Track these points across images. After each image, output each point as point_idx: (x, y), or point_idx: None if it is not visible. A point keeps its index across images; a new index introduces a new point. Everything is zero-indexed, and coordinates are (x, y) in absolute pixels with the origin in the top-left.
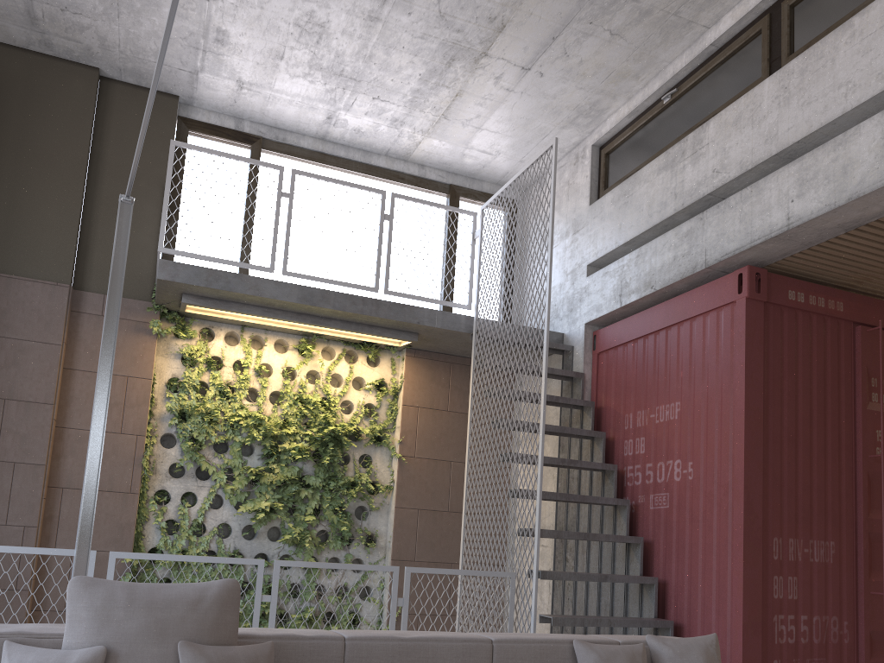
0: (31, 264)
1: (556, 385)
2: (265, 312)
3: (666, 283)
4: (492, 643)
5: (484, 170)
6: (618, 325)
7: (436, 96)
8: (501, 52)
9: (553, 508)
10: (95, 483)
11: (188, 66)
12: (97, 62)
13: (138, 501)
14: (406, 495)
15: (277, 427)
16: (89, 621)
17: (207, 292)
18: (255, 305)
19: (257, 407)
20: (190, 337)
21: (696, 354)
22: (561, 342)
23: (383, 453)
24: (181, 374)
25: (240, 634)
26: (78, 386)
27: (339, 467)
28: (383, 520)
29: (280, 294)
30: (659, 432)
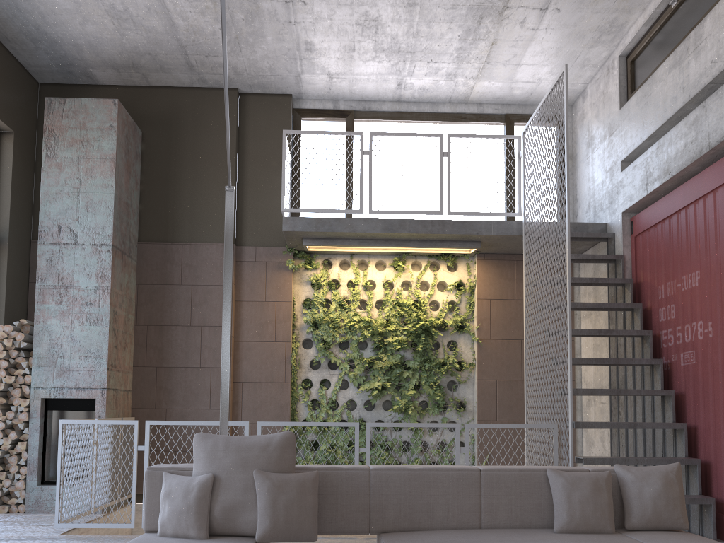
0: (208, 233)
1: (604, 268)
2: (361, 242)
3: (679, 168)
4: (480, 472)
5: (532, 96)
6: (648, 210)
7: (476, 48)
8: (518, 2)
9: (608, 371)
10: (227, 377)
11: (292, 72)
12: (235, 84)
13: (291, 388)
14: (485, 370)
15: (382, 326)
16: (204, 459)
17: (318, 234)
18: (353, 238)
19: (367, 313)
20: (315, 268)
21: (709, 227)
22: (605, 231)
23: (466, 338)
24: (312, 295)
25: (300, 467)
26: (245, 312)
27: (432, 352)
28: (470, 390)
29: (368, 228)
30: (684, 298)
